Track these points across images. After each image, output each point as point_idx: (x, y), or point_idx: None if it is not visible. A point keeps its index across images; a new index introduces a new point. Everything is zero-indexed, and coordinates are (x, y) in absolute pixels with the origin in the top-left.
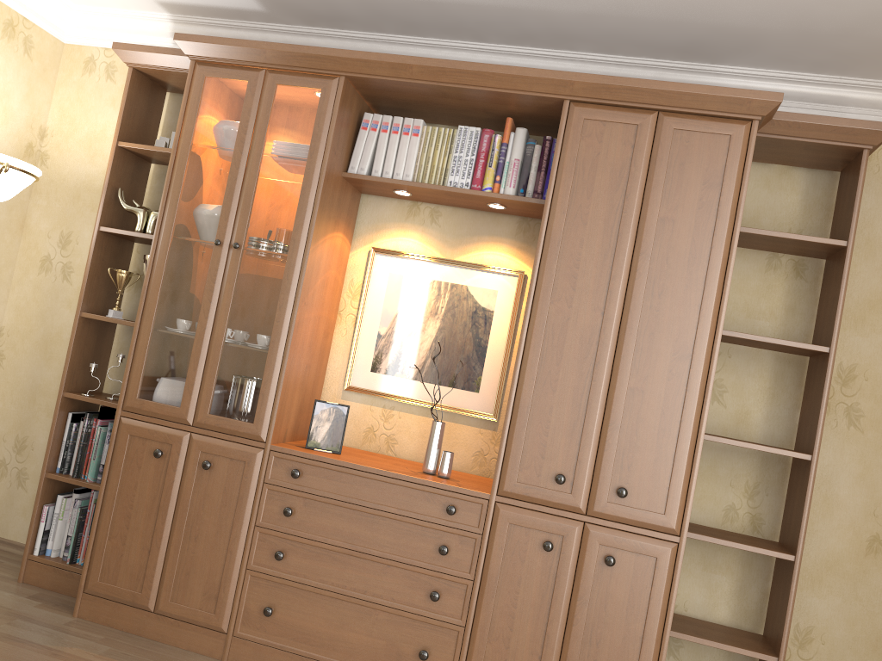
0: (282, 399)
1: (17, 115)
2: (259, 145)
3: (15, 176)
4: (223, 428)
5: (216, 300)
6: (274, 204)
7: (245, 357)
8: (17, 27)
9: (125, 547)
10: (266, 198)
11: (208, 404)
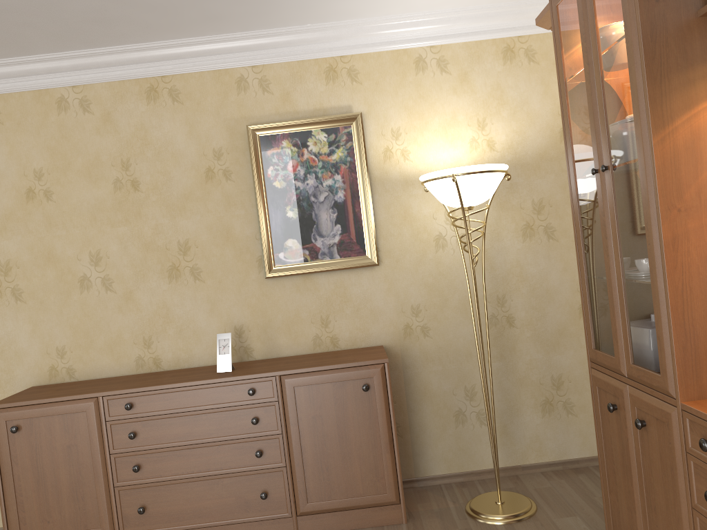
0: (680, 342)
1: (541, 112)
2: (594, 46)
3: (471, 179)
4: (642, 380)
5: (610, 234)
6: (617, 104)
7: (638, 294)
8: (515, 48)
9: (618, 504)
10: (611, 101)
11: (628, 352)
